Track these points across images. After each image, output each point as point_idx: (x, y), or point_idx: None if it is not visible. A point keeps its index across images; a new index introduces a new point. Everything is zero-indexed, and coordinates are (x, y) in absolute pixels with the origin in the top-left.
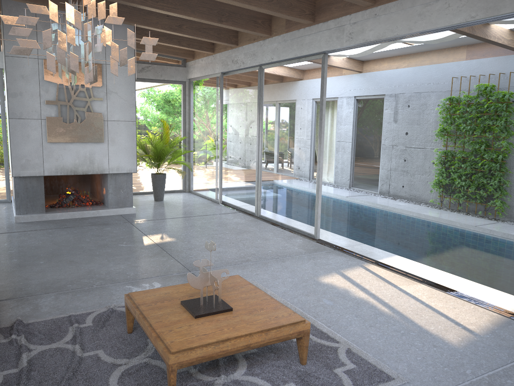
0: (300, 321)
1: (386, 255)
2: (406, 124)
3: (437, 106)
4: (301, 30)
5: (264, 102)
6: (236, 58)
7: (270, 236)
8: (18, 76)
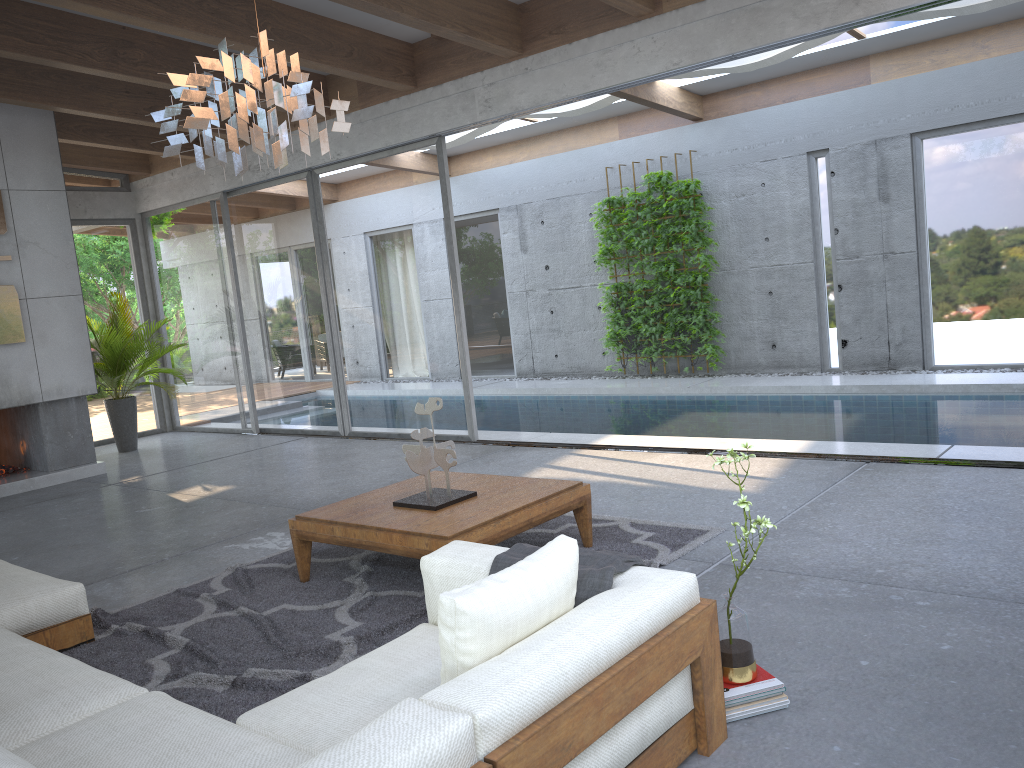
0: (577, 484)
1: (594, 437)
2: (544, 253)
3: (590, 216)
4: (393, 102)
5: (329, 231)
6: (257, 162)
7: (397, 452)
8: None
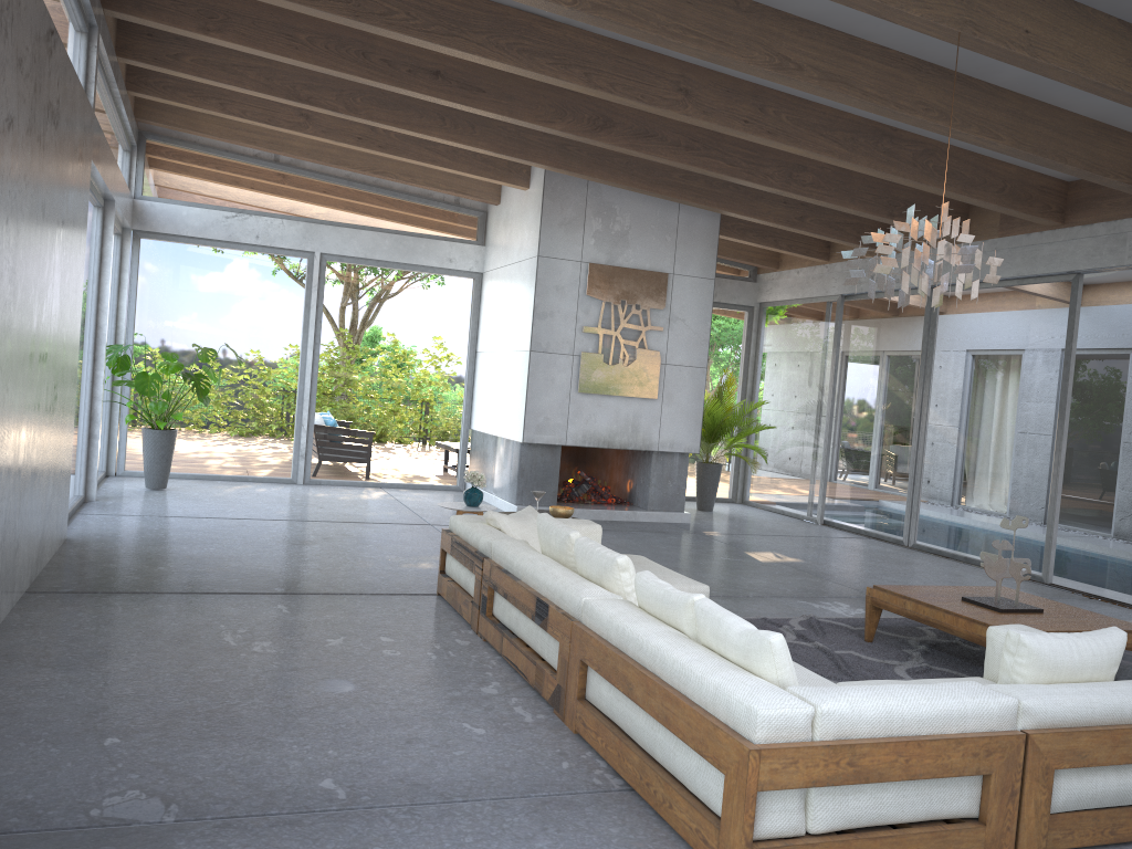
0: None
1: None
2: None
3: None
4: (1035, 235)
5: (938, 348)
6: None
7: (961, 573)
8: (552, 287)
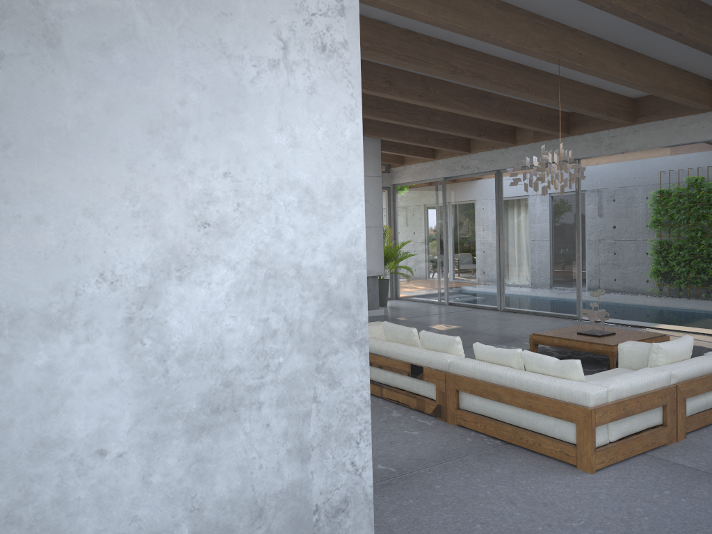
0: (663, 335)
1: (651, 324)
2: (613, 218)
3: (646, 199)
4: (554, 141)
5: (505, 202)
6: (468, 164)
7: (538, 320)
8: None
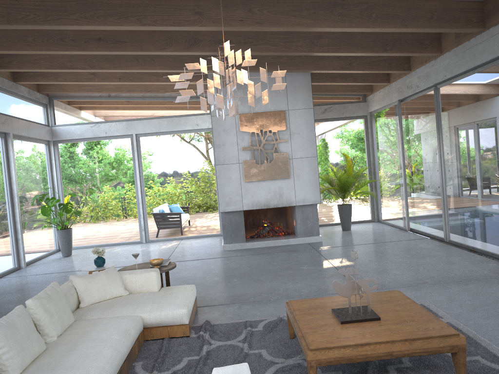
0: (452, 334)
1: None
2: None
3: None
4: (472, 40)
5: (443, 121)
6: (410, 83)
7: (457, 261)
8: (221, 130)
